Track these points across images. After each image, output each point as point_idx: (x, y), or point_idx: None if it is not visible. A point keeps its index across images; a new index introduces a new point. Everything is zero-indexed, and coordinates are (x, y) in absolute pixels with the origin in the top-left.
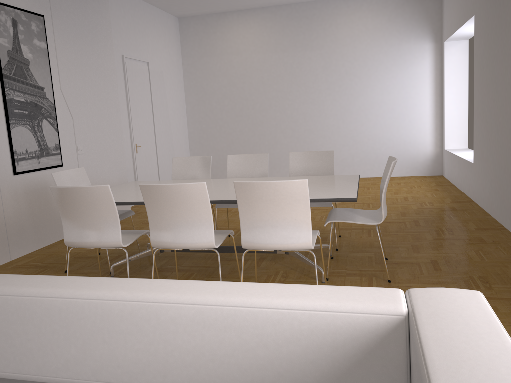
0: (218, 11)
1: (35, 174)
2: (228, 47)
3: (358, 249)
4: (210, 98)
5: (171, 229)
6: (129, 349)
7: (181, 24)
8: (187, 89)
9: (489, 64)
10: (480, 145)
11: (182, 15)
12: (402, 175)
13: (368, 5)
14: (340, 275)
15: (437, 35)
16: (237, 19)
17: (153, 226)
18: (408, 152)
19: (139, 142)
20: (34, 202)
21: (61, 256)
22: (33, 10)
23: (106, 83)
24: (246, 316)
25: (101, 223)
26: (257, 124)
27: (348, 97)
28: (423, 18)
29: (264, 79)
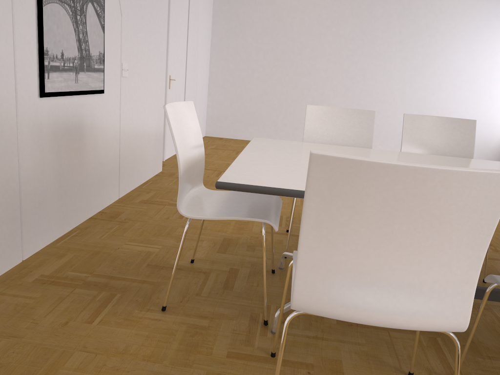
0: None
1: (68, 101)
2: None
3: None
4: (246, 31)
5: None
6: None
7: None
8: (217, 15)
9: None
10: None
11: None
12: None
13: None
14: None
15: None
16: None
17: None
18: (480, 135)
19: (173, 75)
20: (63, 151)
21: (119, 259)
22: None
23: None
24: None
25: (430, 271)
26: (302, 74)
27: (422, 58)
28: None
29: (321, 18)
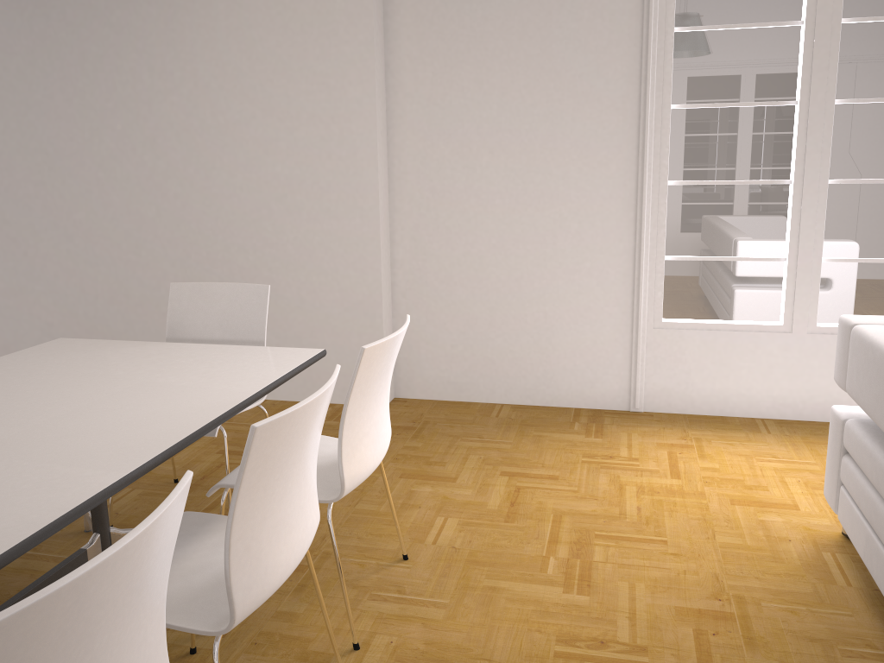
0: None
1: None
2: None
3: None
4: None
5: (280, 532)
6: None
7: None
8: None
9: (3, 115)
10: None
11: None
12: None
13: None
14: None
15: None
16: None
17: (241, 558)
18: None
19: None
20: None
21: None
22: None
23: None
24: None
25: None
26: None
27: None
28: None
29: None
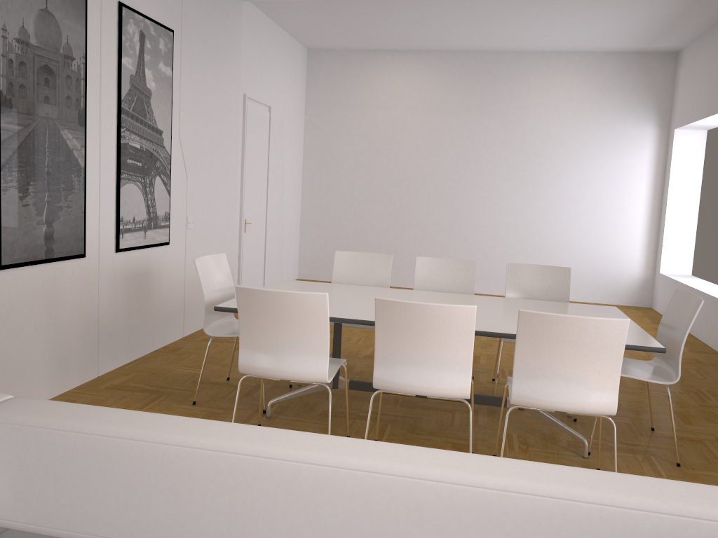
0: (367, 47)
1: (138, 253)
2: (374, 97)
3: None
4: (339, 165)
5: (410, 365)
6: None
7: (310, 58)
8: (308, 148)
9: None
10: None
11: (315, 46)
12: (596, 302)
13: (575, 67)
14: (601, 448)
15: (665, 119)
16: (391, 61)
17: (381, 359)
18: (608, 272)
19: (249, 218)
20: (132, 293)
21: (171, 377)
22: (162, 22)
23: (227, 132)
24: None
25: (302, 346)
26: (401, 208)
27: (533, 187)
28: (648, 93)
29: (419, 148)
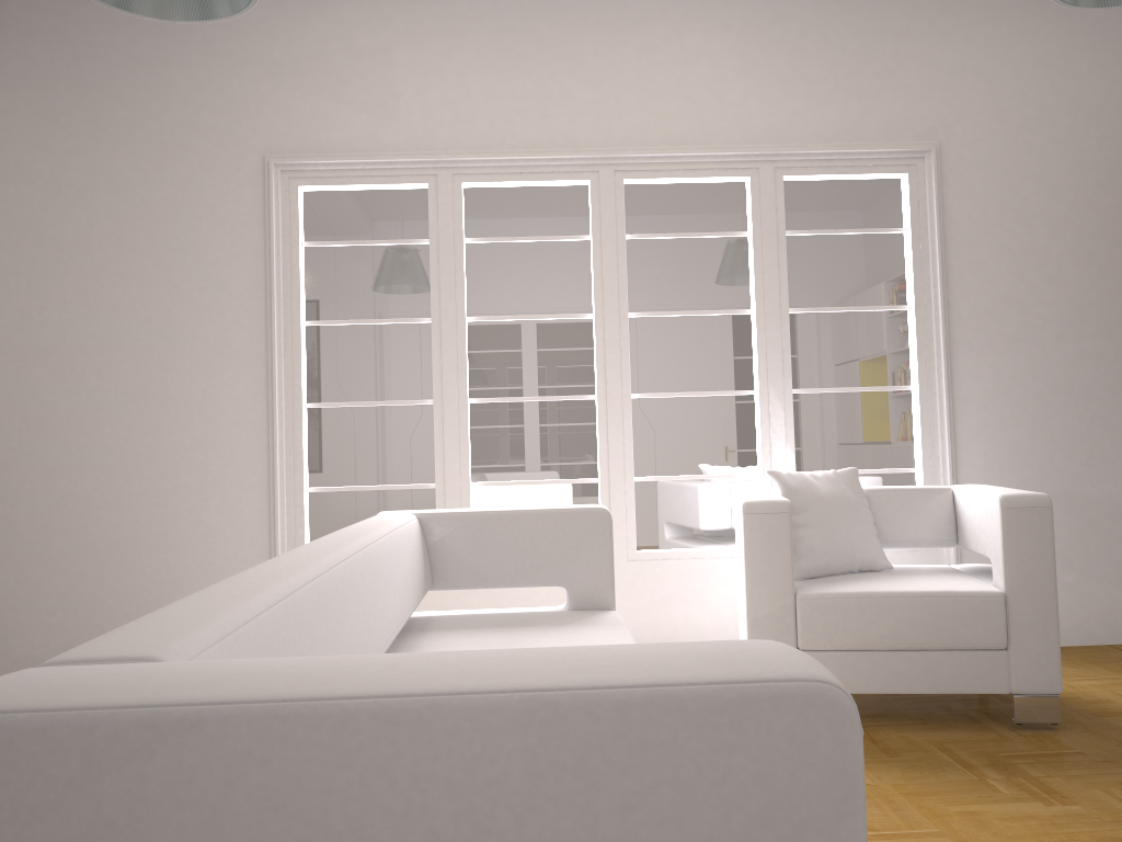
0: None
1: None
2: None
3: None
4: None
5: None
6: (400, 581)
7: None
8: None
9: None
10: None
11: None
12: None
13: None
14: None
15: None
16: None
17: None
18: None
19: None
20: None
21: None
22: None
23: None
24: (406, 532)
25: None
26: None
27: None
28: None
29: None
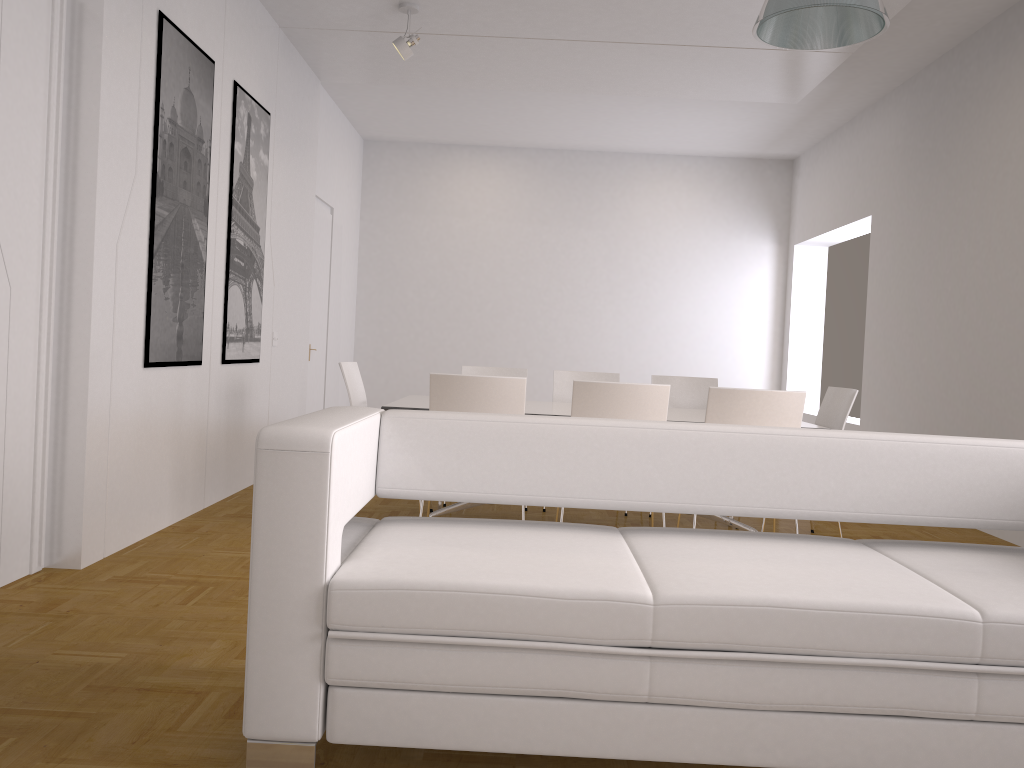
0: (440, 140)
1: (236, 368)
2: (448, 201)
3: (760, 521)
4: (405, 283)
5: None
6: (890, 482)
7: (368, 151)
8: (364, 263)
9: (903, 284)
10: (877, 399)
11: (375, 137)
12: None
13: (684, 172)
14: None
15: (783, 234)
16: (469, 158)
17: None
18: None
19: (313, 343)
20: (231, 415)
21: None
22: (262, 104)
23: (304, 234)
24: (997, 453)
25: None
26: (483, 337)
27: (641, 311)
28: (763, 204)
29: (505, 264)
